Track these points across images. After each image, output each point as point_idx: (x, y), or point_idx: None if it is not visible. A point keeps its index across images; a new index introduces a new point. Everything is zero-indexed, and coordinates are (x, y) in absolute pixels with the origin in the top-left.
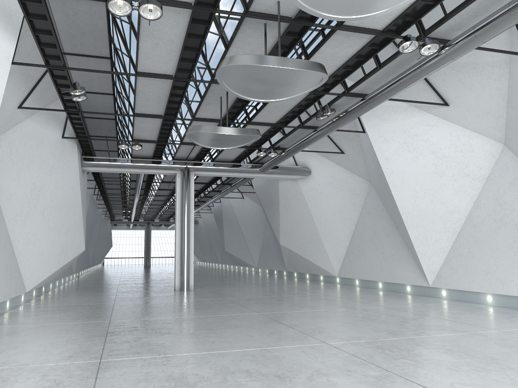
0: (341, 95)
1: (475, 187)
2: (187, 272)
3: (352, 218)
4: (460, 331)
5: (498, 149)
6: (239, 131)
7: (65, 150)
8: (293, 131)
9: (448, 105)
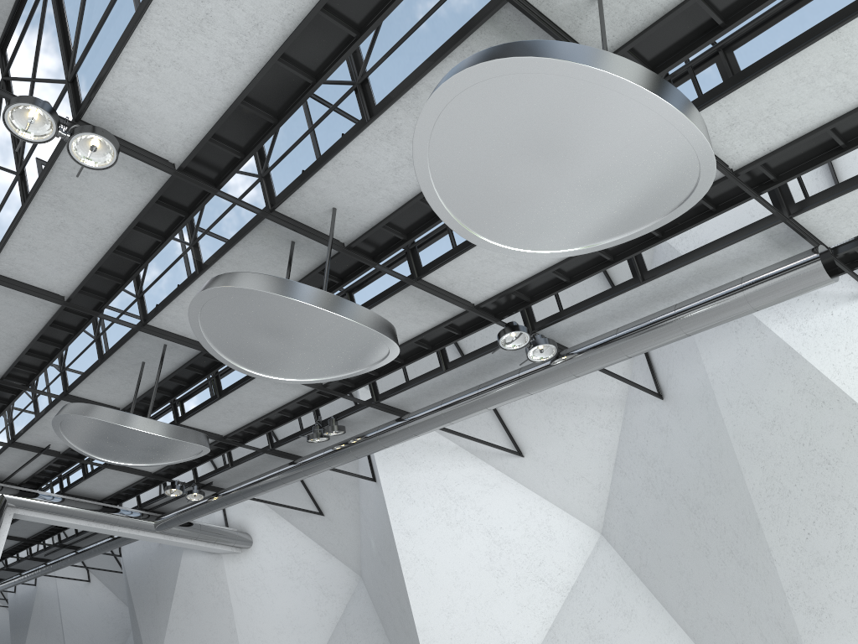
0: (367, 404)
1: (551, 603)
2: None
3: (316, 643)
4: None
5: (591, 540)
6: (174, 431)
7: None
8: (250, 457)
9: (523, 455)
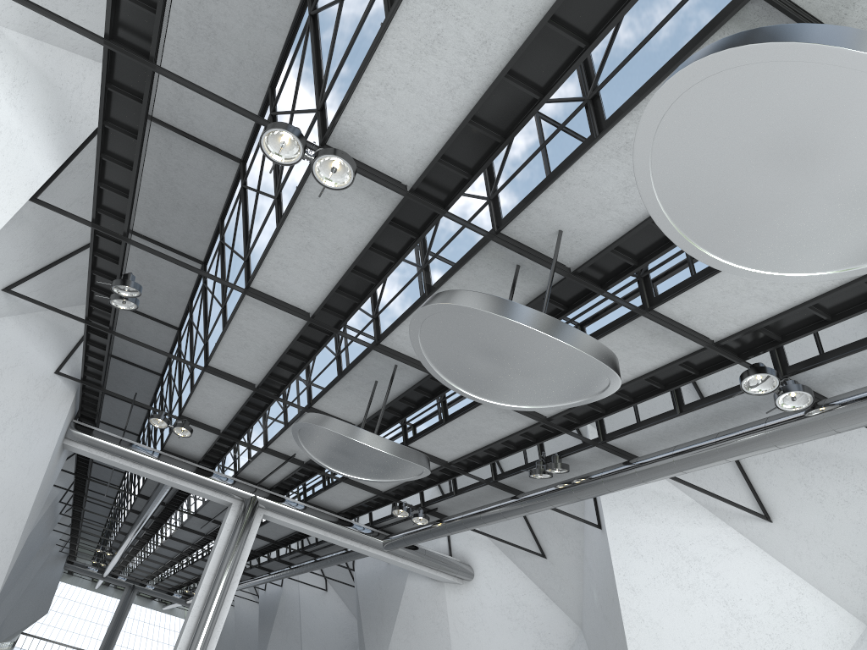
0: (592, 443)
1: None
2: None
3: None
4: None
5: (853, 632)
6: (397, 449)
7: (49, 397)
8: (473, 487)
9: (771, 520)
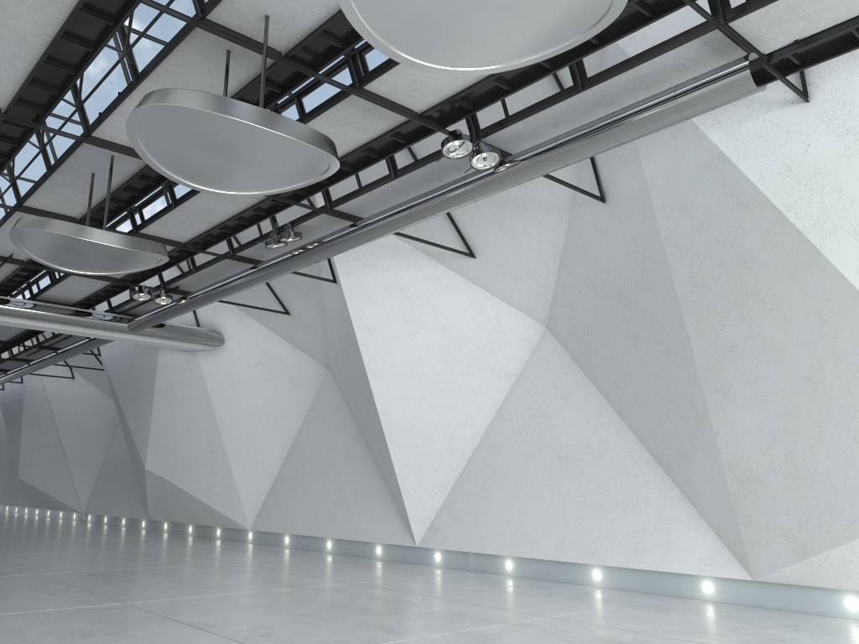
0: (320, 211)
1: (500, 388)
2: None
3: (290, 427)
4: (495, 621)
5: (537, 333)
6: (131, 242)
7: None
8: (212, 263)
9: (475, 257)
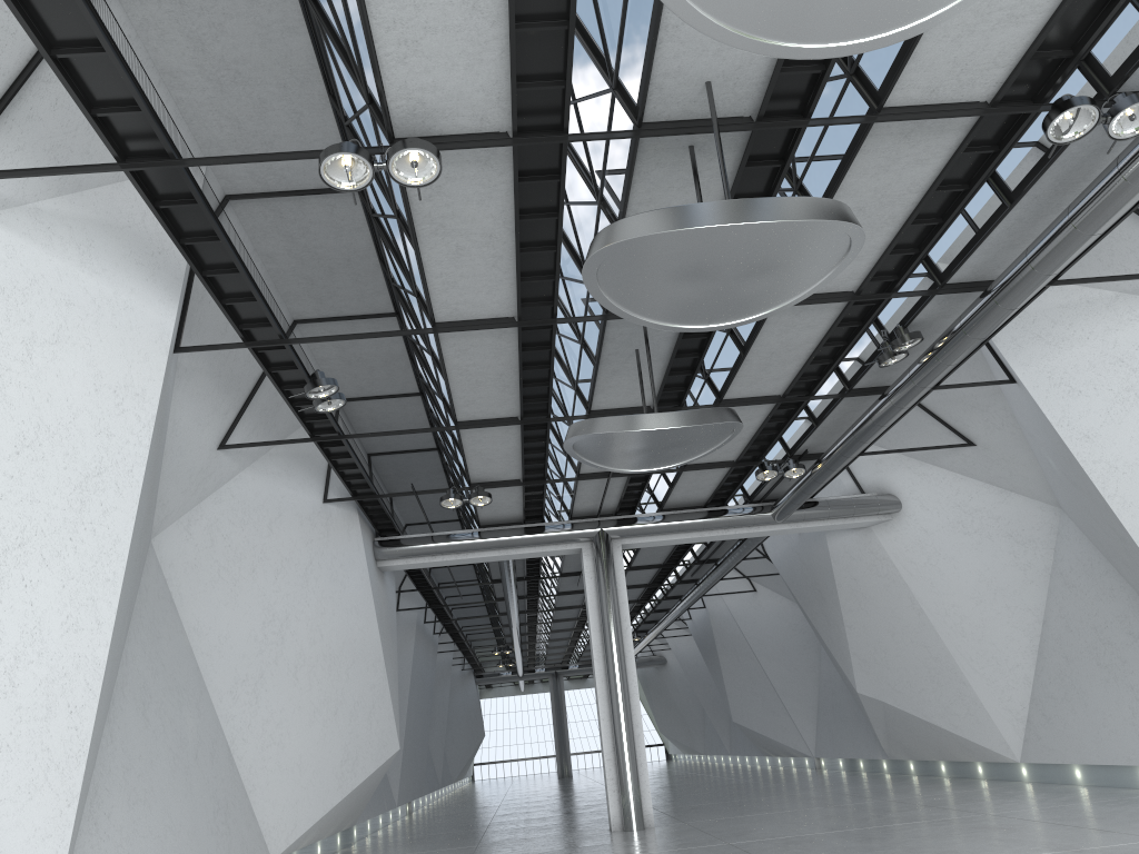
0: (928, 293)
1: None
2: (635, 783)
3: (1031, 605)
4: None
5: None
6: (684, 417)
7: (332, 529)
8: (831, 408)
9: None
